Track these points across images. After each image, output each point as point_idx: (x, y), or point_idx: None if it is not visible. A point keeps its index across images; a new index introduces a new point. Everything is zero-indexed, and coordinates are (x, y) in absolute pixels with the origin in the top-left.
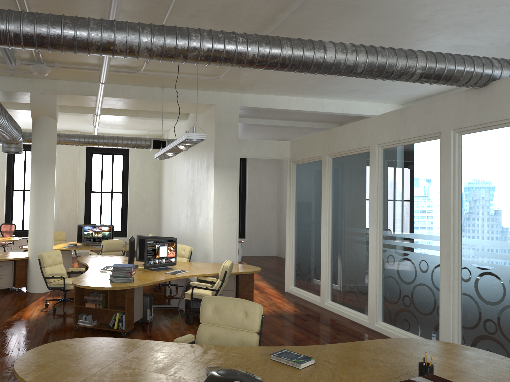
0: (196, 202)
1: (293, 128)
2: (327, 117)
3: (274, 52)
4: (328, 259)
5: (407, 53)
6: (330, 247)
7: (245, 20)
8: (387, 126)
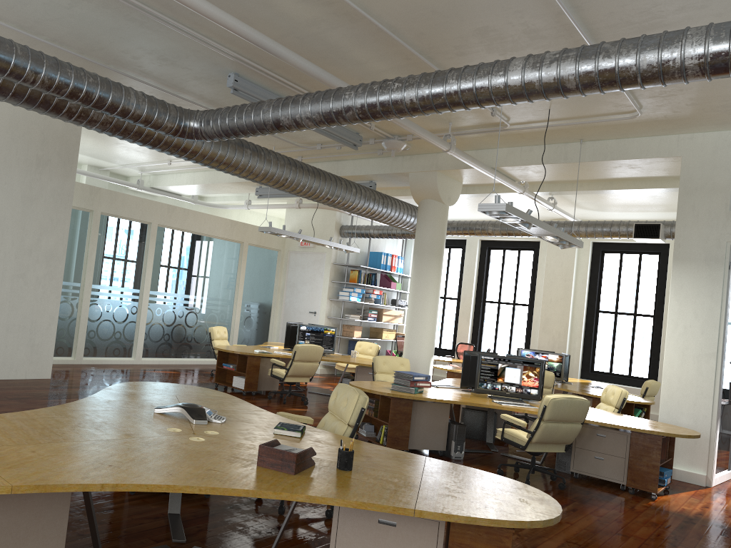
0: None
1: None
2: None
3: (435, 91)
4: None
5: (661, 38)
6: None
7: (530, 38)
8: None
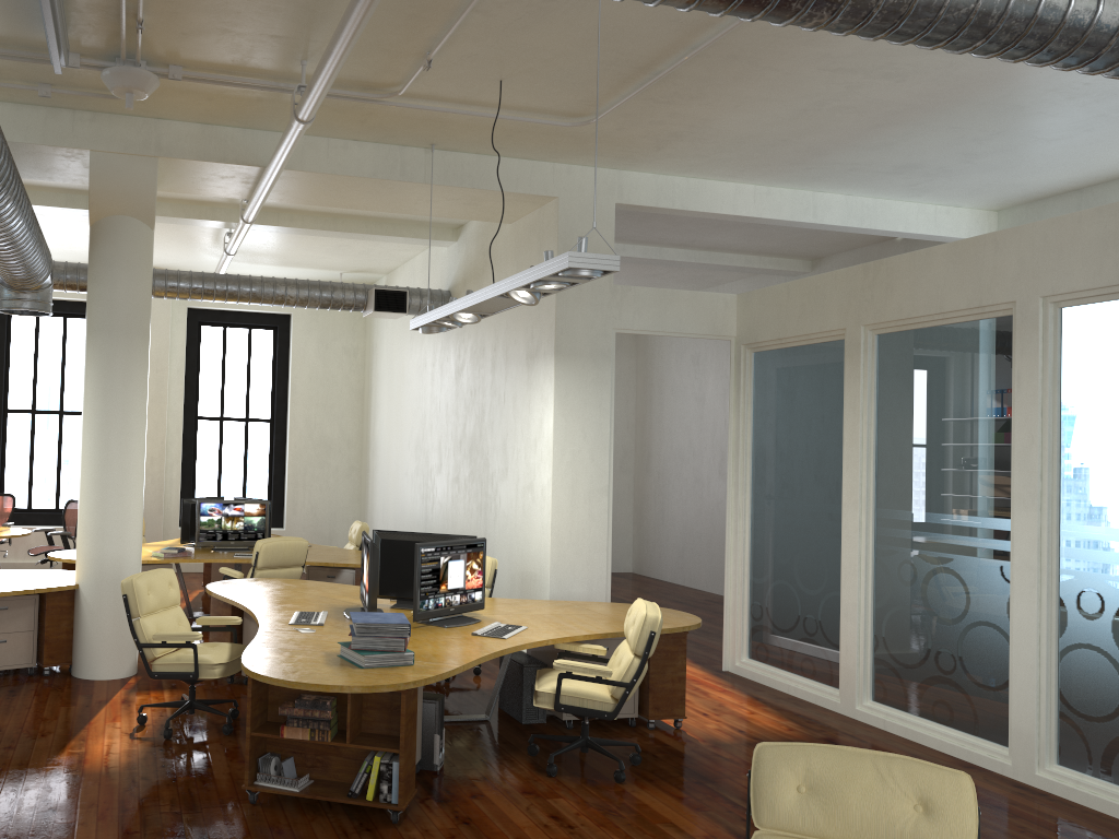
0: (491, 445)
1: (703, 267)
2: (794, 241)
3: None
4: (867, 594)
5: None
6: (871, 563)
7: None
8: (1081, 247)
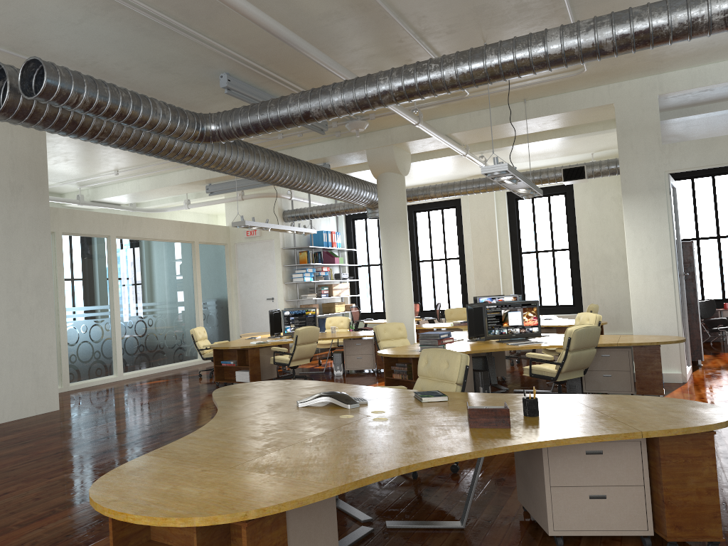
0: None
1: None
2: None
3: (475, 67)
4: None
5: None
6: None
7: (518, 11)
8: None
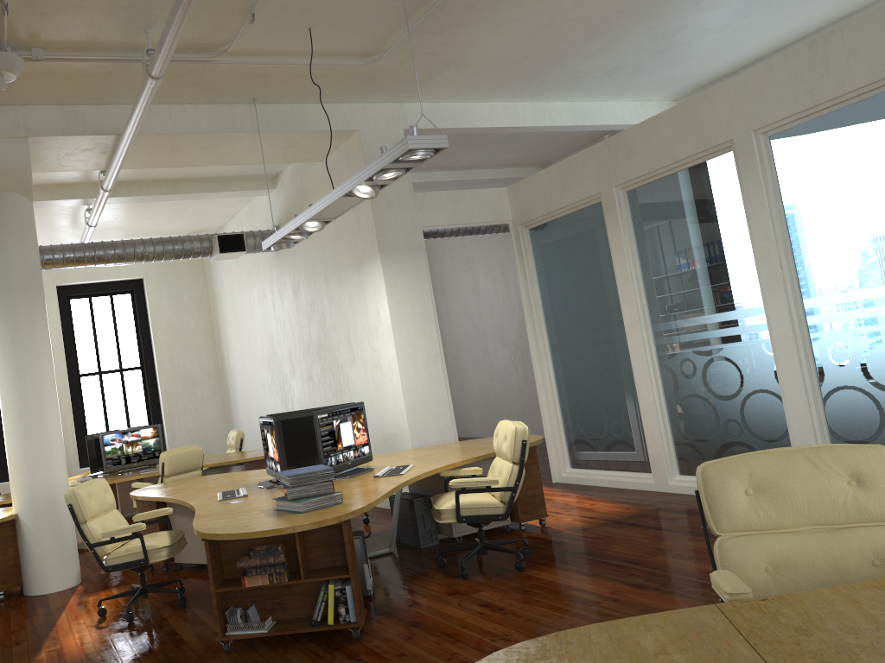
0: (336, 341)
1: (464, 184)
2: (530, 150)
3: None
4: (659, 393)
5: None
6: (657, 367)
7: None
8: (777, 86)
